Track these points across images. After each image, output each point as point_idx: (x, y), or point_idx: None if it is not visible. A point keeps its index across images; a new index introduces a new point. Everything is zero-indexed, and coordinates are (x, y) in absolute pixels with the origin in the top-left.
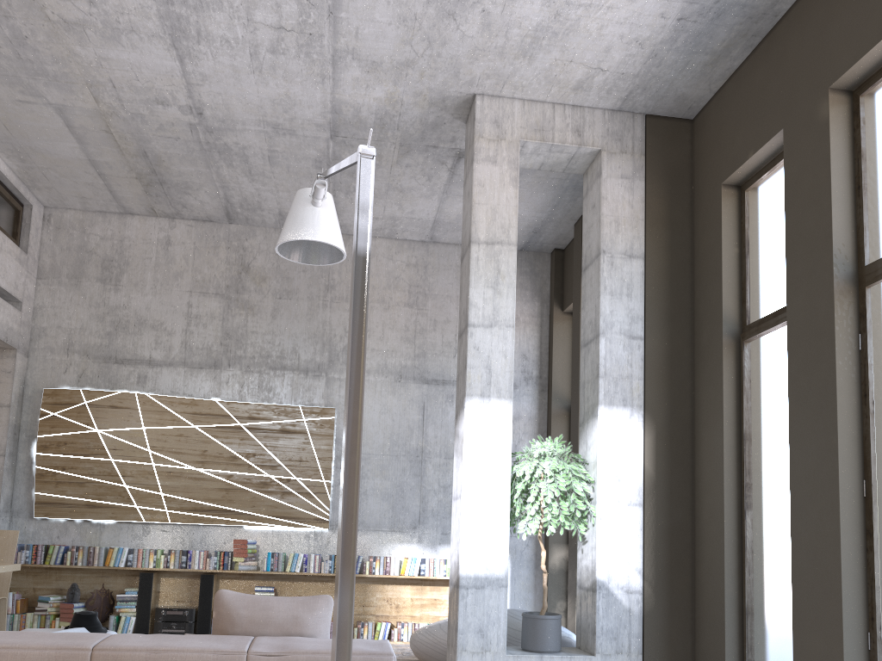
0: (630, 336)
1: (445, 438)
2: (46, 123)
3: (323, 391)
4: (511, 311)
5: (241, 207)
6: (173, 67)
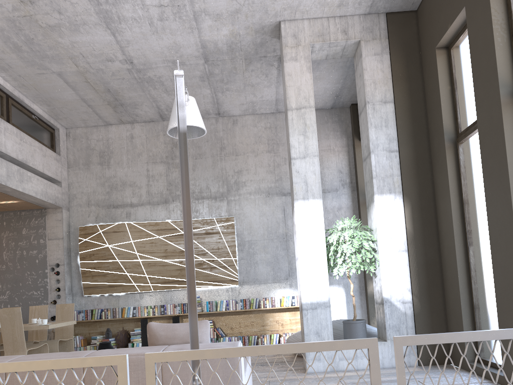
0: (389, 150)
1: None
2: (54, 83)
3: (226, 208)
4: (315, 146)
5: (167, 111)
6: (110, 39)
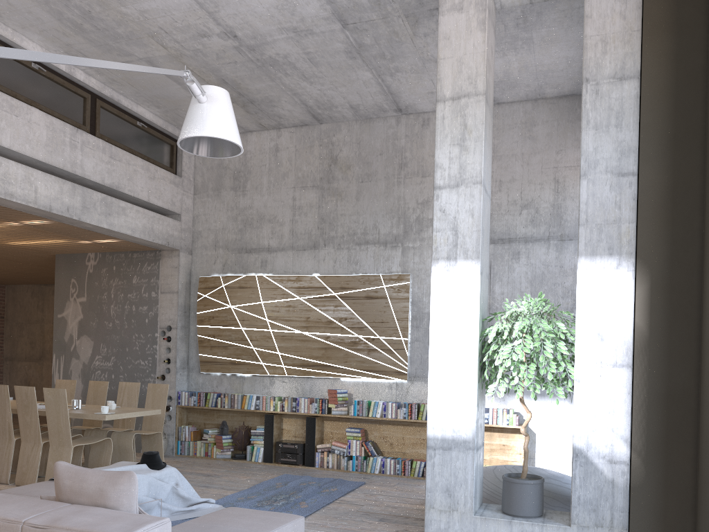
0: (618, 173)
1: (512, 294)
2: (149, 75)
3: (399, 259)
4: (478, 166)
5: (319, 108)
6: (189, 2)
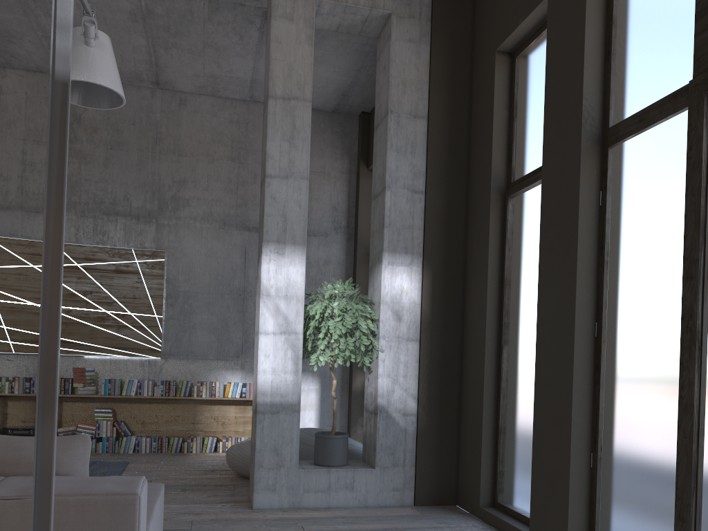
0: (412, 190)
1: None
2: None
3: (154, 235)
4: (305, 164)
5: None
6: None
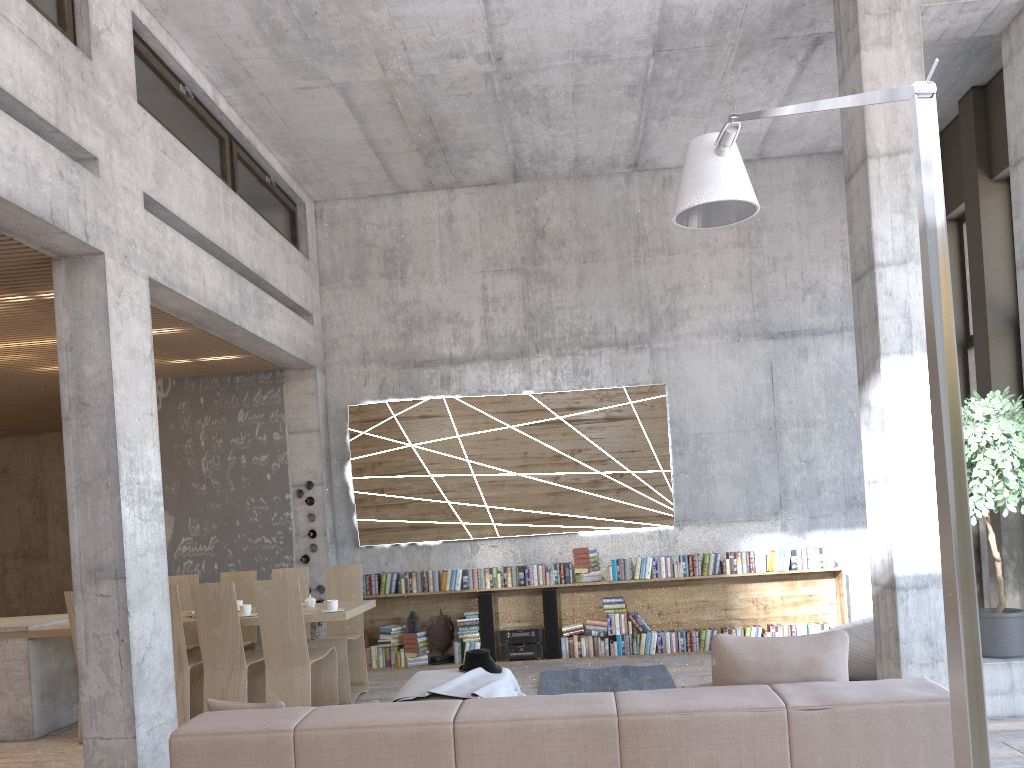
0: None
1: (802, 402)
2: (326, 108)
3: (648, 365)
4: None
5: (531, 161)
6: (475, 10)
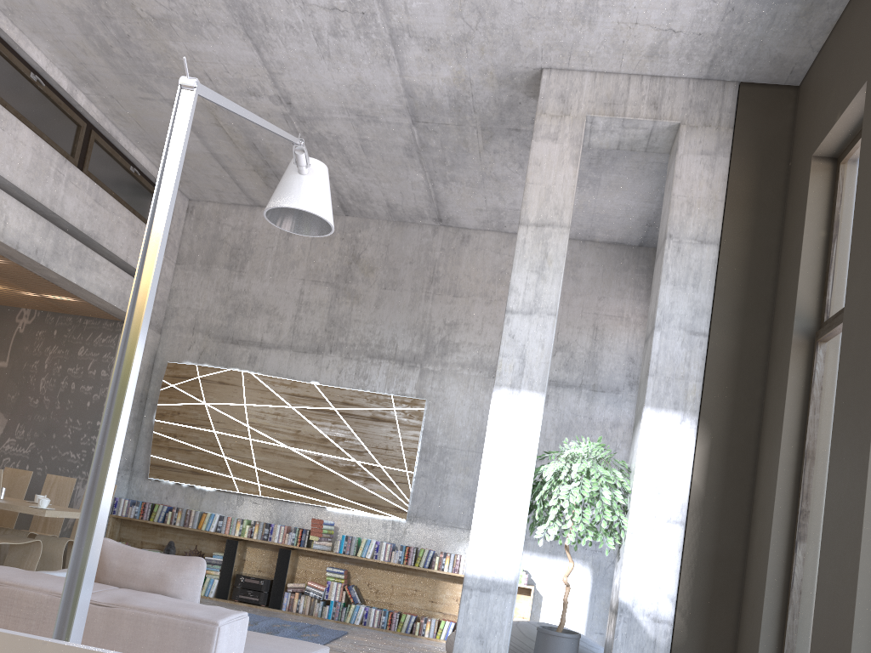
0: (691, 331)
1: None
2: (167, 118)
3: (416, 382)
4: (554, 298)
5: (352, 199)
6: (253, 57)
